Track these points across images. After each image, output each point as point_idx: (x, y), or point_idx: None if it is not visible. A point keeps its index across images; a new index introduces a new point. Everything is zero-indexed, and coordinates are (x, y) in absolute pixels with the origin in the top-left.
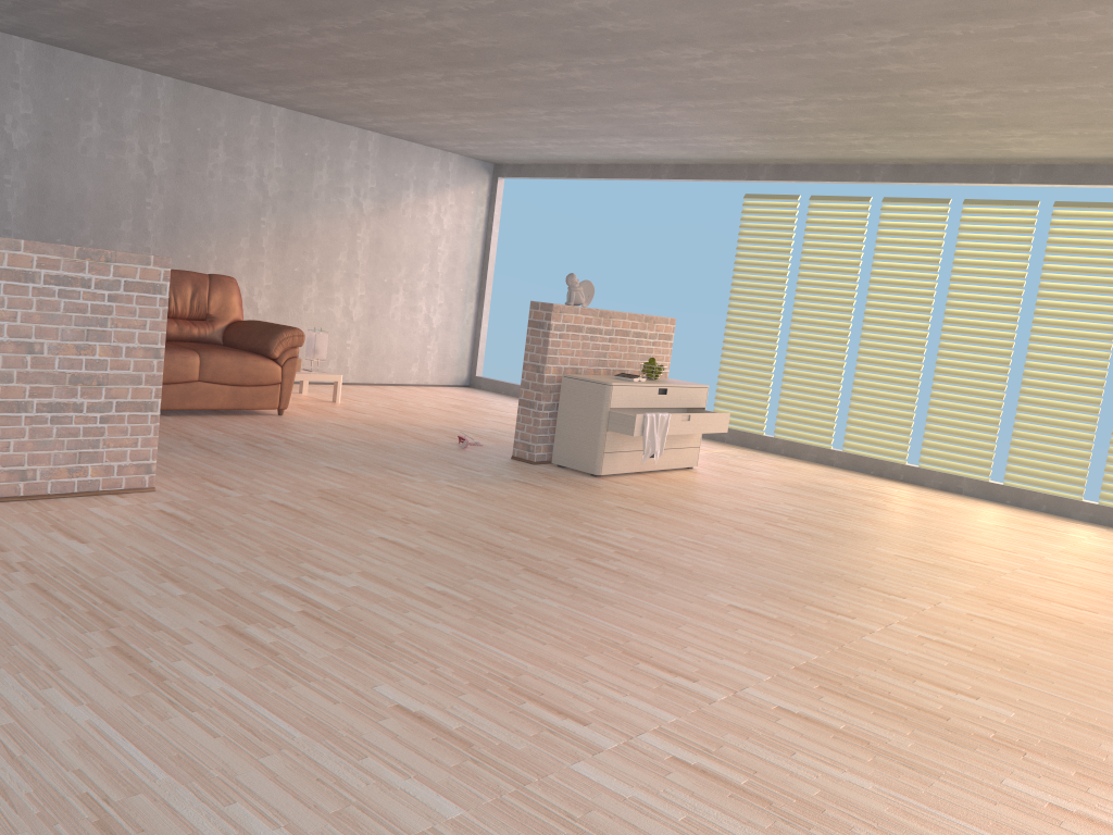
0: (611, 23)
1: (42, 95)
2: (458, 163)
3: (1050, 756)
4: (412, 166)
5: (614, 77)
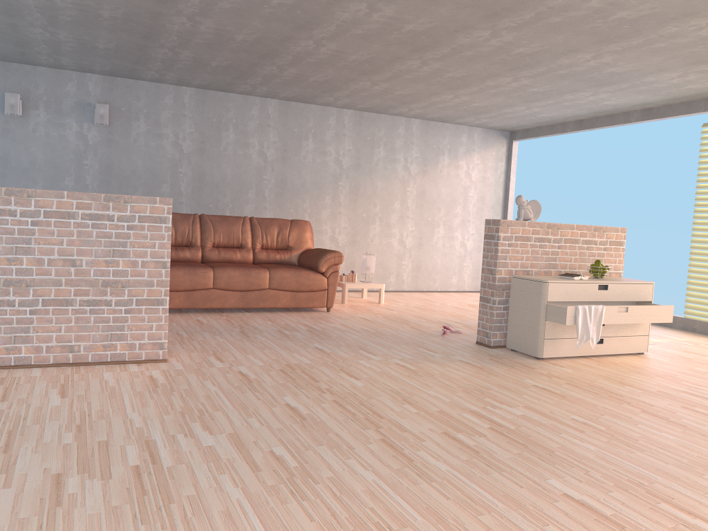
0: None
1: (200, 119)
2: (481, 134)
3: None
4: (446, 139)
5: (538, 34)
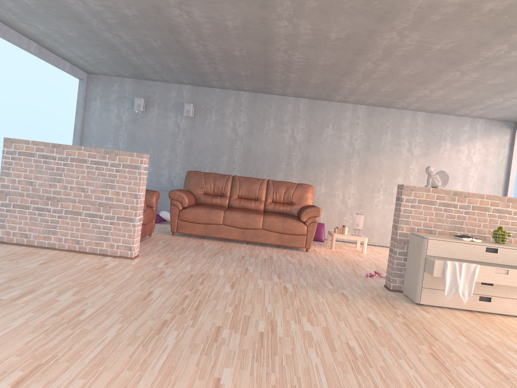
0: None
1: (251, 113)
2: (484, 124)
3: None
4: (448, 128)
5: (436, 31)
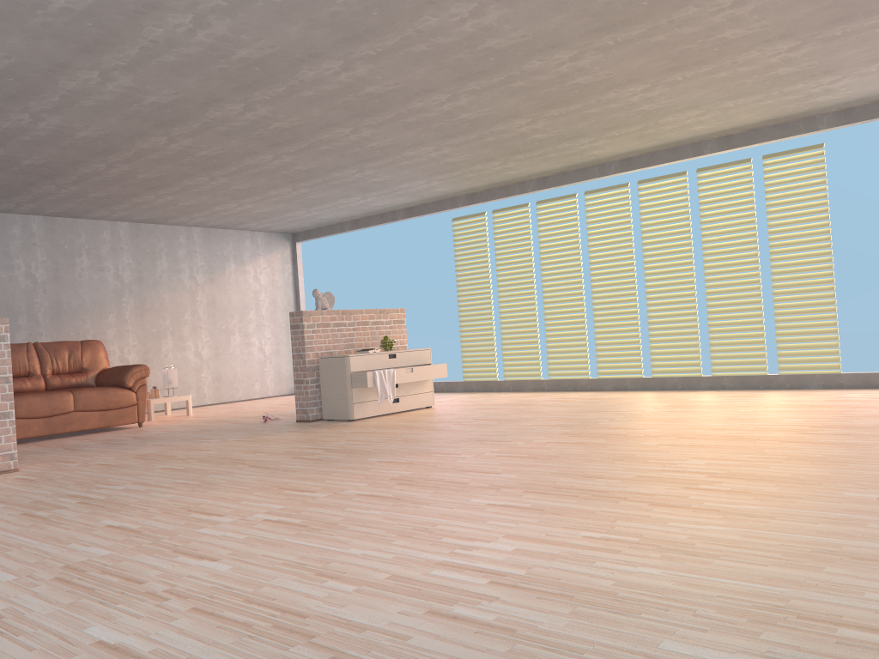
0: (278, 123)
1: None
2: (264, 238)
3: (516, 487)
4: (229, 245)
5: (312, 156)
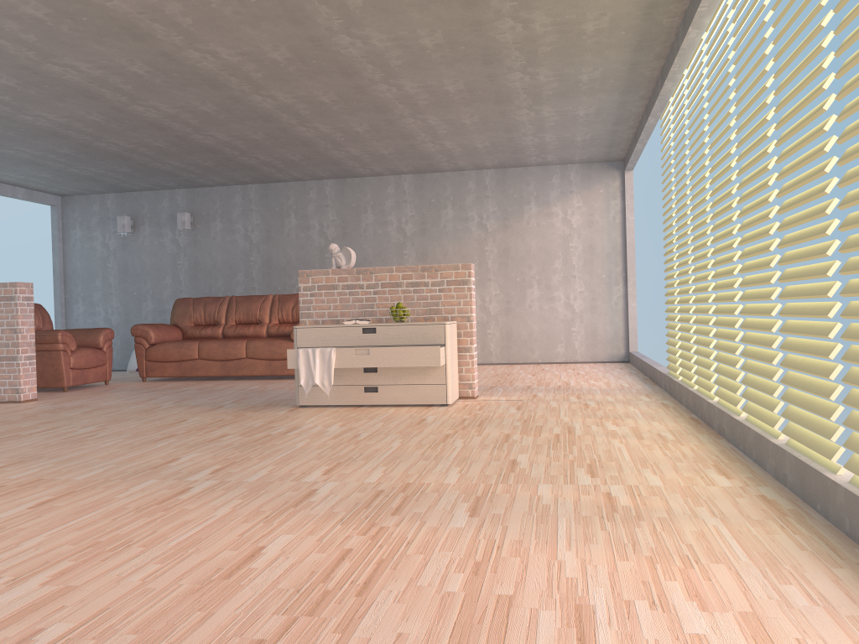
0: (131, 68)
1: (264, 210)
2: (579, 171)
3: None
4: (530, 185)
5: (288, 86)
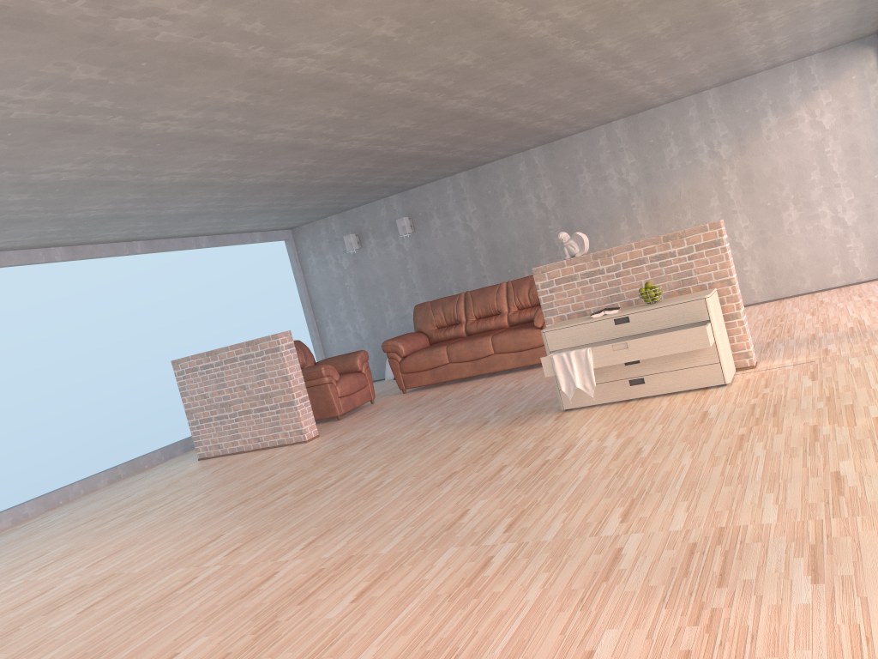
0: (330, 115)
1: (478, 196)
2: (821, 61)
3: None
4: (763, 94)
5: (480, 82)
